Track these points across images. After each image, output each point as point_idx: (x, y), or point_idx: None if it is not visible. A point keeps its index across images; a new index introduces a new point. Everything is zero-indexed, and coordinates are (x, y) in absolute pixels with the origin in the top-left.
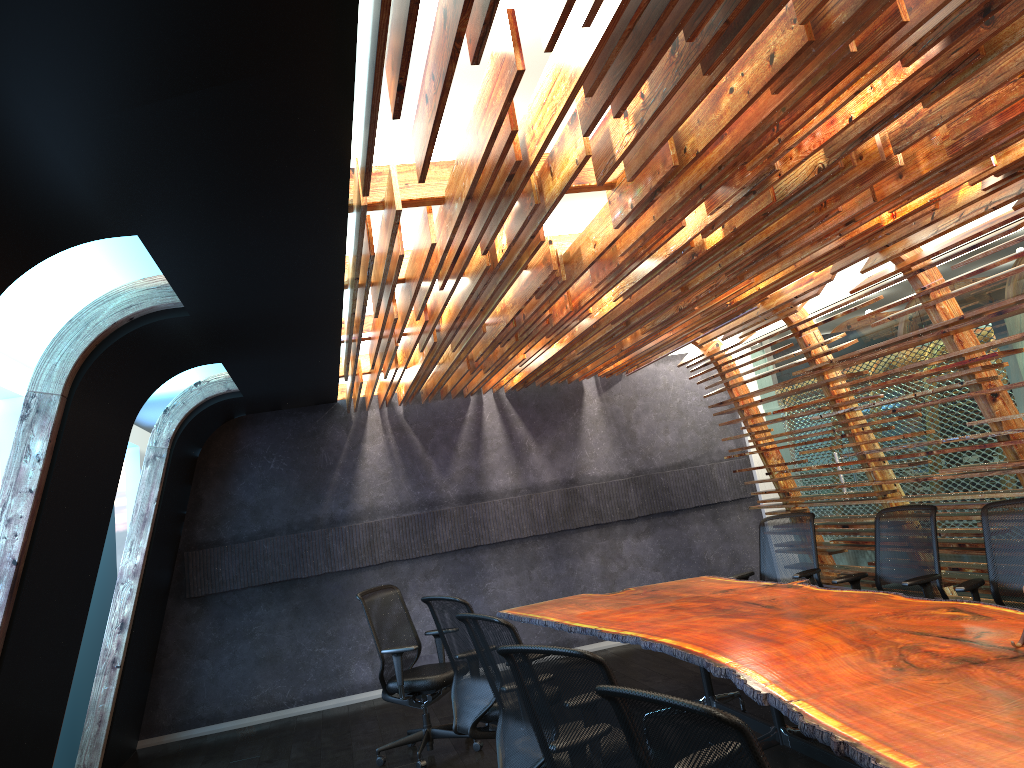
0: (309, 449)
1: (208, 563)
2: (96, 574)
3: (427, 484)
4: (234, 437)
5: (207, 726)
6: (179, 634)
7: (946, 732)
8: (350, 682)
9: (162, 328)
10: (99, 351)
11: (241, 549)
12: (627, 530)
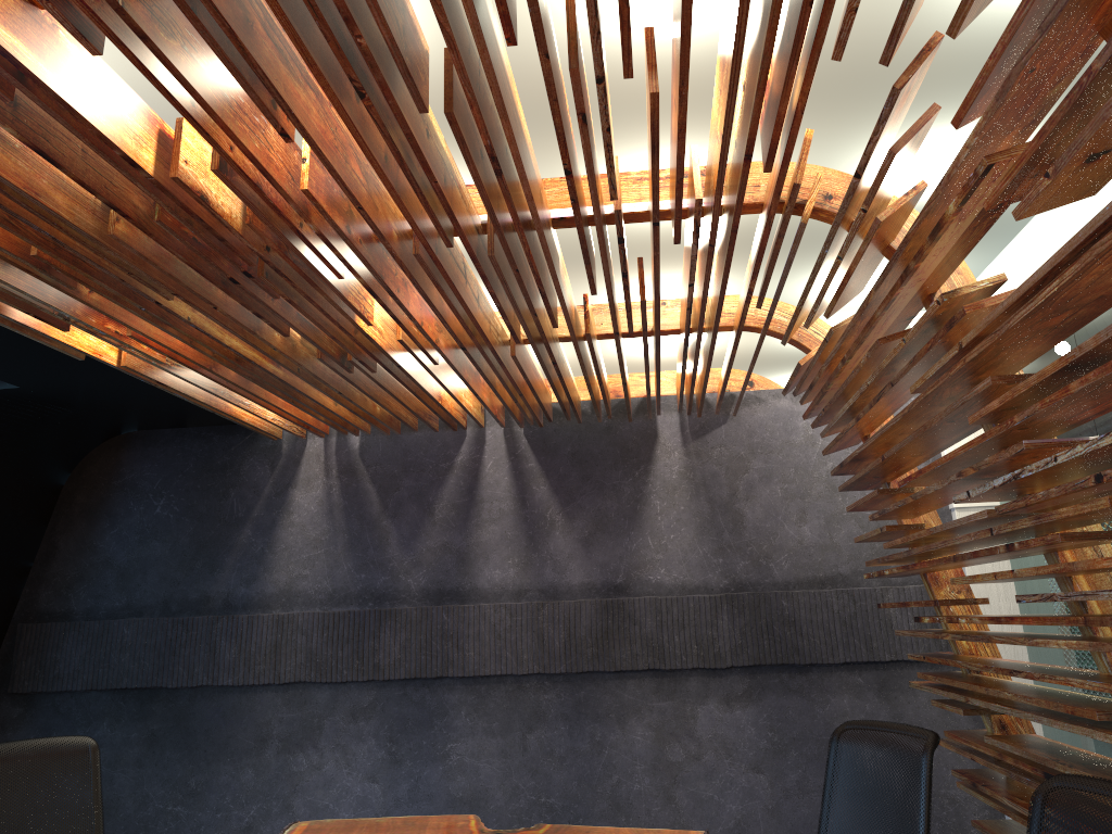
0: (214, 490)
1: (44, 645)
2: None
3: (378, 564)
4: (115, 462)
5: None
6: None
7: None
8: None
9: None
10: None
11: (92, 630)
12: (709, 688)
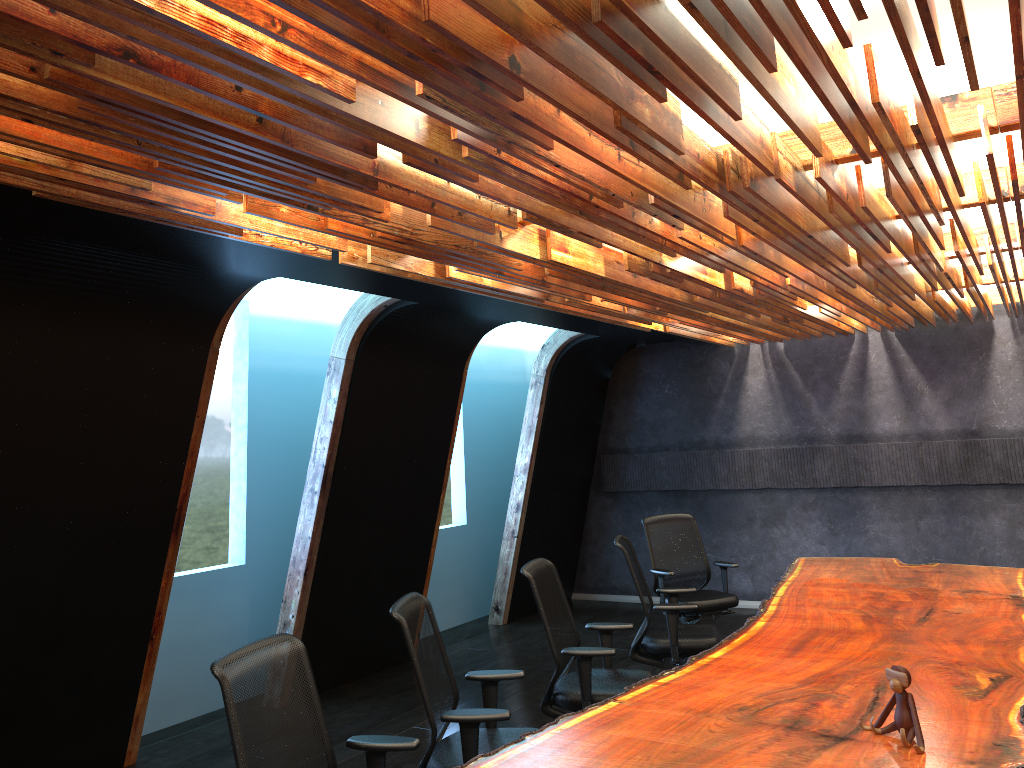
0: (697, 378)
1: (617, 466)
2: (443, 472)
3: (806, 420)
4: (636, 363)
5: (619, 595)
6: (598, 519)
7: (571, 759)
8: (732, 588)
9: (415, 309)
10: (370, 328)
11: (642, 458)
12: None
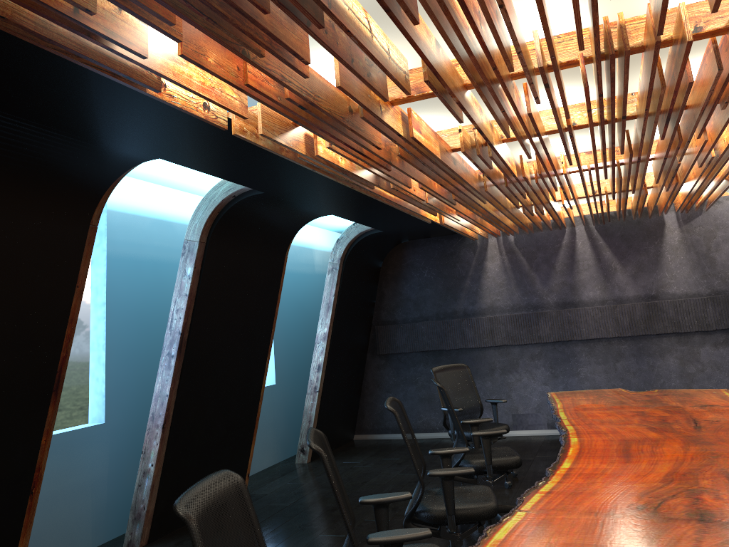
0: (449, 264)
1: (388, 334)
2: (269, 339)
3: (532, 292)
4: (401, 255)
5: (391, 434)
6: (374, 376)
7: None
8: None
9: (258, 200)
10: (220, 216)
11: (407, 327)
12: (705, 340)
